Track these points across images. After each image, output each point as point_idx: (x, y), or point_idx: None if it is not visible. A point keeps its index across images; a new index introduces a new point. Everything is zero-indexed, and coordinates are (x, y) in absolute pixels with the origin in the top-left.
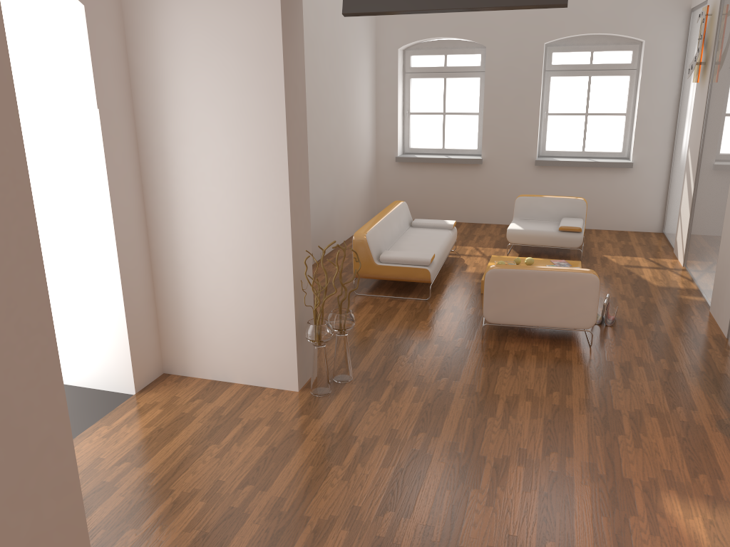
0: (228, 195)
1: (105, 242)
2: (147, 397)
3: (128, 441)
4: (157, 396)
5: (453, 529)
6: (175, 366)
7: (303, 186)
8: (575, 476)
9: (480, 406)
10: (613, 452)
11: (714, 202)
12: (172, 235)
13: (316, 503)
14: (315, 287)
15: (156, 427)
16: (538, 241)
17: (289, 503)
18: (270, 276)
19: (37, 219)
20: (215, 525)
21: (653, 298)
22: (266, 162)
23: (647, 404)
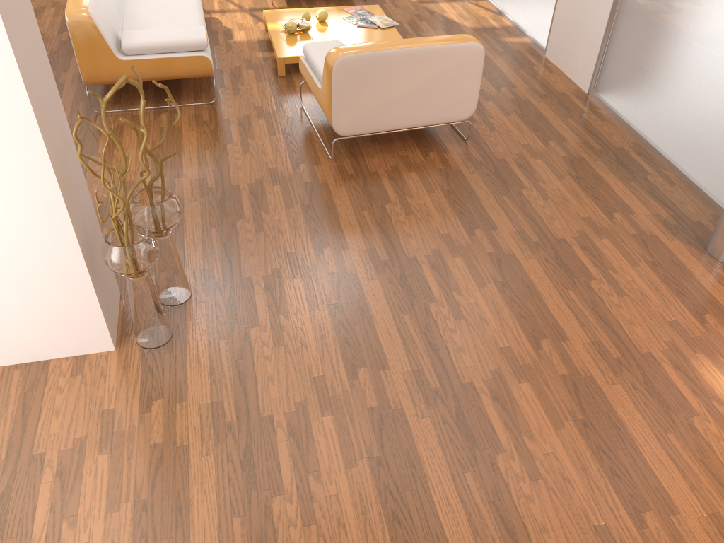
0: None
1: None
2: None
3: None
4: None
5: None
6: None
7: None
8: (593, 373)
9: (405, 287)
10: (604, 314)
11: None
12: None
13: None
14: None
15: None
16: None
17: None
18: None
19: None
20: None
21: None
22: None
23: (584, 219)
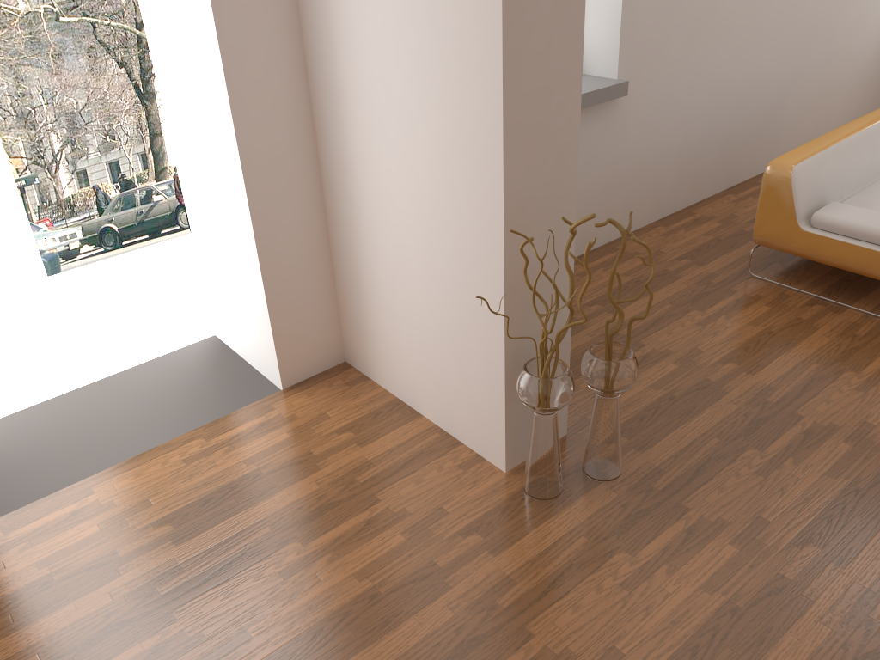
0: (409, 85)
1: (228, 149)
2: (291, 401)
3: (203, 483)
4: (303, 404)
5: None
6: (356, 357)
7: (558, 77)
8: None
9: None
10: None
11: None
12: (343, 147)
13: None
14: (686, 244)
15: (255, 469)
16: None
17: None
18: (469, 259)
19: (167, 96)
20: None
21: None
22: (465, 20)
23: None
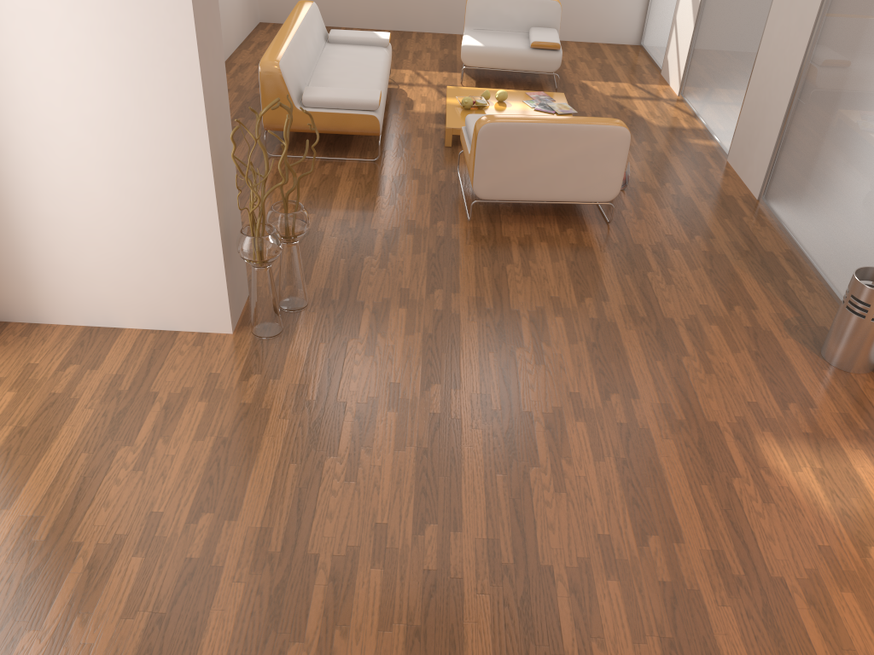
0: (73, 16)
1: None
2: None
3: None
4: None
5: (526, 539)
6: (14, 310)
7: None
8: (651, 427)
9: (499, 331)
10: (684, 384)
11: (742, 13)
12: None
13: (321, 529)
14: None
15: (14, 427)
16: (503, 64)
17: (279, 536)
18: (170, 162)
19: None
20: (172, 597)
21: (659, 144)
22: None
23: (701, 306)
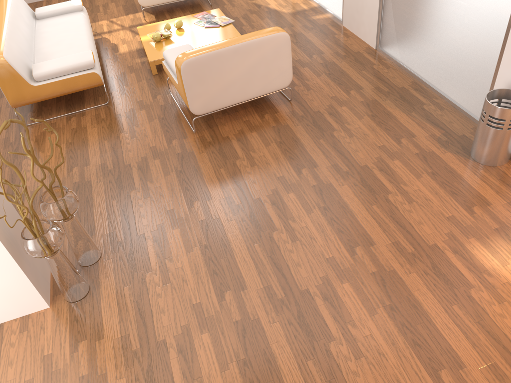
0: None
1: None
2: None
3: None
4: None
5: None
6: None
7: None
8: (395, 267)
9: (254, 222)
10: (399, 219)
11: None
12: None
13: None
14: None
15: None
16: None
17: None
18: None
19: None
20: None
21: (295, 27)
22: None
23: (380, 148)
